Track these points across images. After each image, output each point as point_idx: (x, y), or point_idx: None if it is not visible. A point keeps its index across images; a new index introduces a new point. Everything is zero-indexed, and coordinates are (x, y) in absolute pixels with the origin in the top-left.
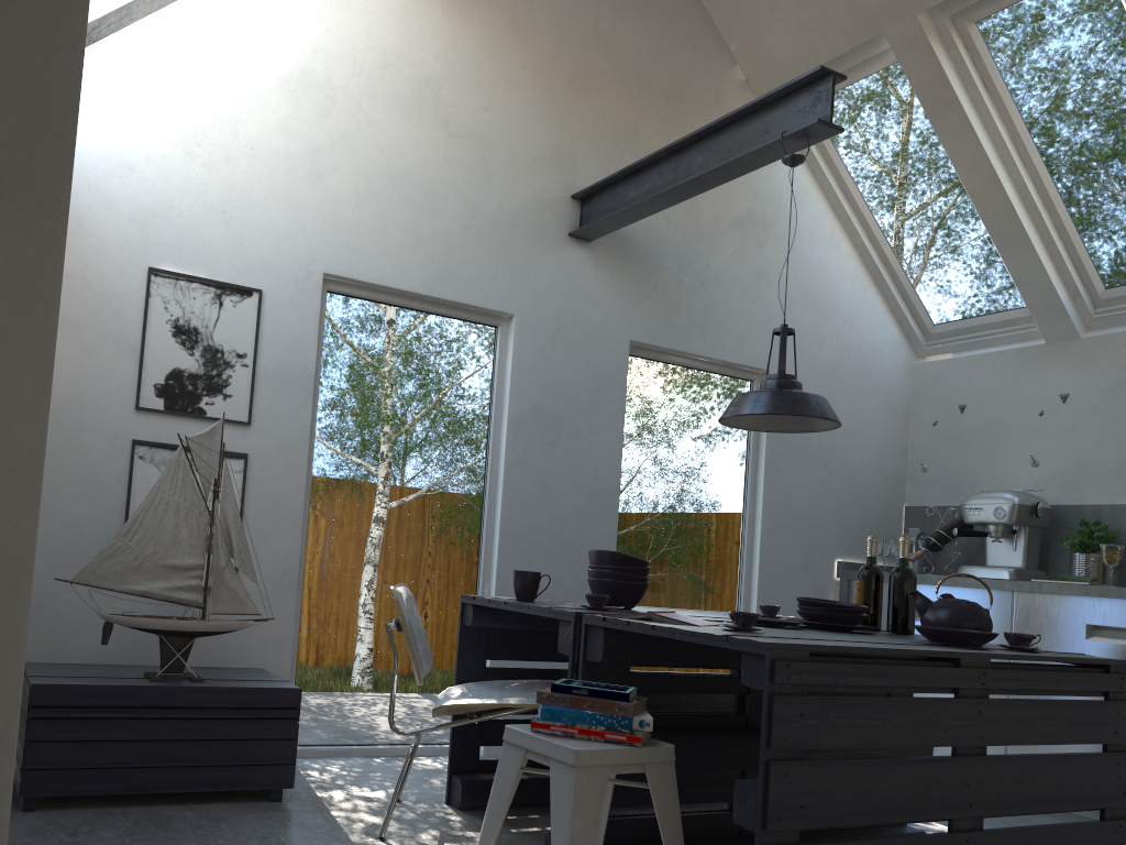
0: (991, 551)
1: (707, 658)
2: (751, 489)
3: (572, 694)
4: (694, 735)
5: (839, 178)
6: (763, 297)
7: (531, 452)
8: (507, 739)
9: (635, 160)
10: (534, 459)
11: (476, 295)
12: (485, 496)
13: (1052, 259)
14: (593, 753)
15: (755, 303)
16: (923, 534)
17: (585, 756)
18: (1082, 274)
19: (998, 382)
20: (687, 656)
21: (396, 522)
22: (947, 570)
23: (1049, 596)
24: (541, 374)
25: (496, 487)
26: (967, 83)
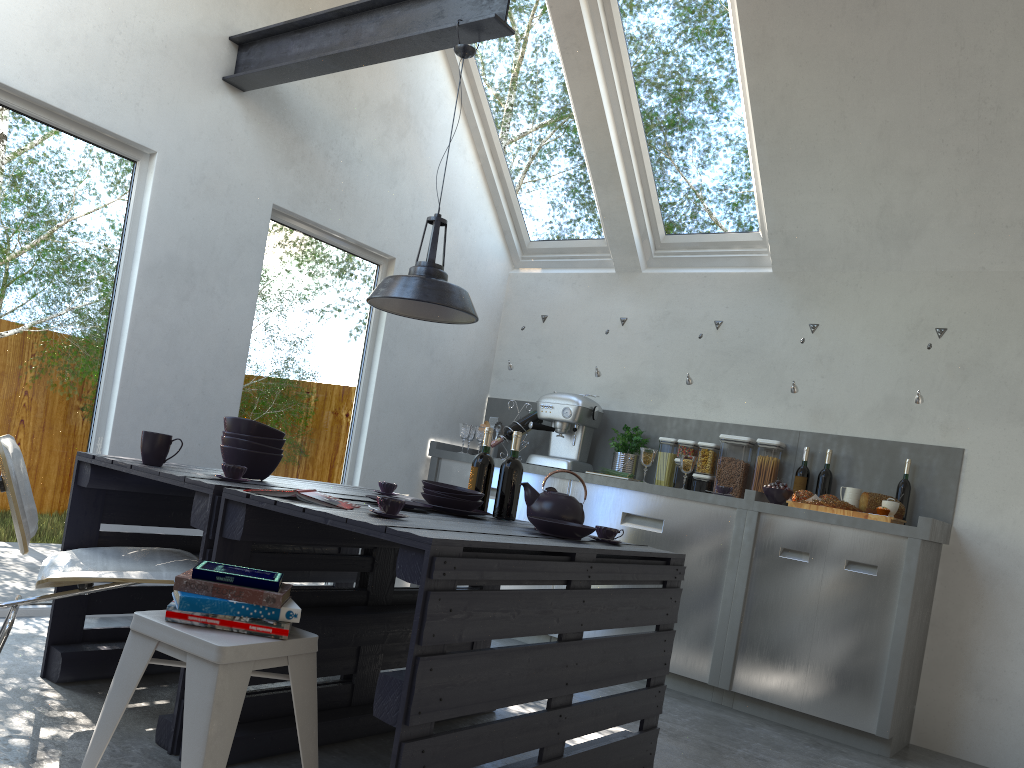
0: (554, 444)
1: (342, 538)
2: (367, 367)
3: (216, 581)
4: (322, 614)
5: (474, 89)
6: (398, 187)
7: (162, 304)
8: (136, 629)
9: (296, 17)
10: (165, 311)
11: (116, 121)
12: (107, 344)
13: (633, 201)
14: (238, 649)
15: (391, 190)
16: (500, 423)
17: (230, 653)
18: (651, 219)
19: (575, 300)
20: (324, 536)
21: (0, 361)
22: None
23: (598, 487)
24: (180, 222)
25: (120, 336)
26: (596, 25)
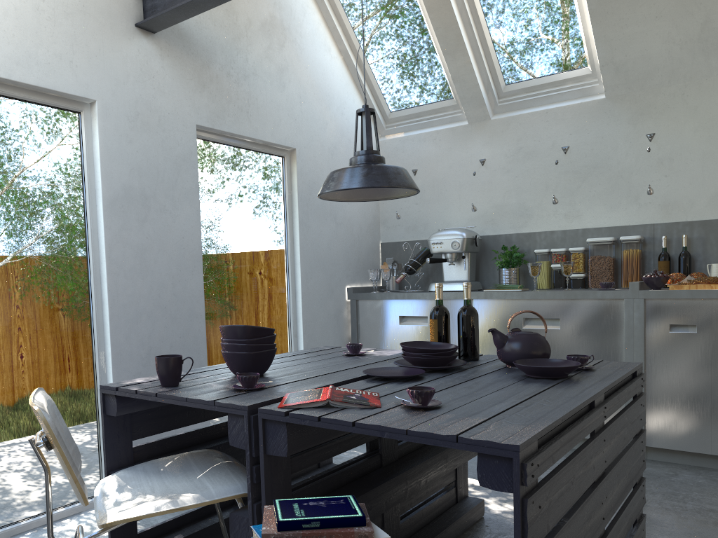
0: (446, 271)
1: None
2: (290, 241)
3: (302, 529)
4: (357, 493)
5: None
6: (287, 89)
7: (127, 229)
8: None
9: None
10: (131, 235)
11: (57, 80)
12: (90, 273)
13: (477, 62)
14: None
15: (282, 94)
16: (395, 261)
17: None
18: (493, 74)
19: (438, 152)
20: None
21: (7, 309)
22: (413, 285)
23: (497, 301)
24: (127, 157)
25: (99, 264)
26: None
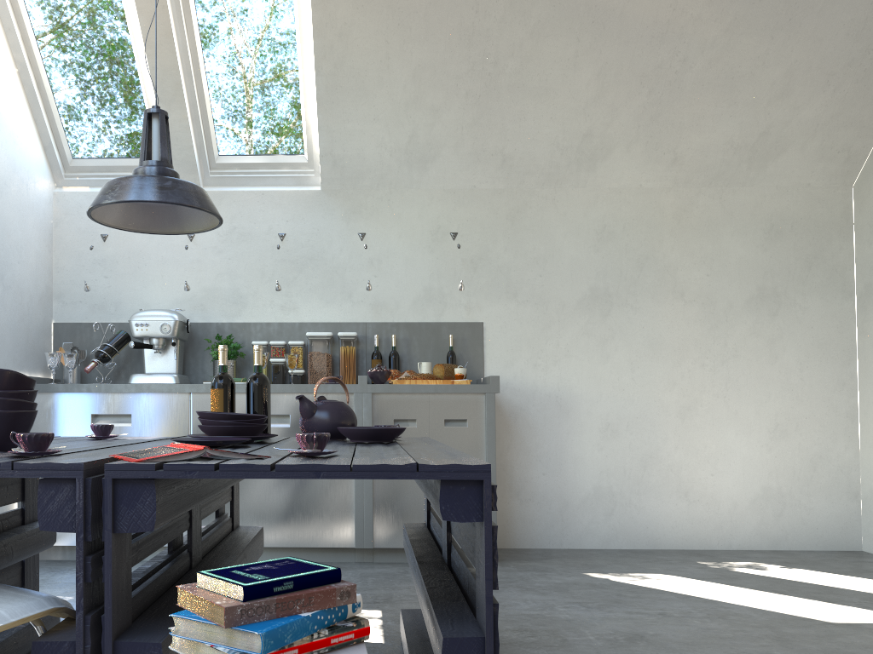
0: (150, 361)
1: (201, 496)
2: None
3: (272, 595)
4: None
5: None
6: None
7: None
8: None
9: None
10: None
11: None
12: None
13: (192, 121)
14: None
15: None
16: (76, 348)
17: None
18: (208, 139)
19: None
20: (193, 498)
21: None
22: (98, 379)
23: None
24: None
25: None
26: None
